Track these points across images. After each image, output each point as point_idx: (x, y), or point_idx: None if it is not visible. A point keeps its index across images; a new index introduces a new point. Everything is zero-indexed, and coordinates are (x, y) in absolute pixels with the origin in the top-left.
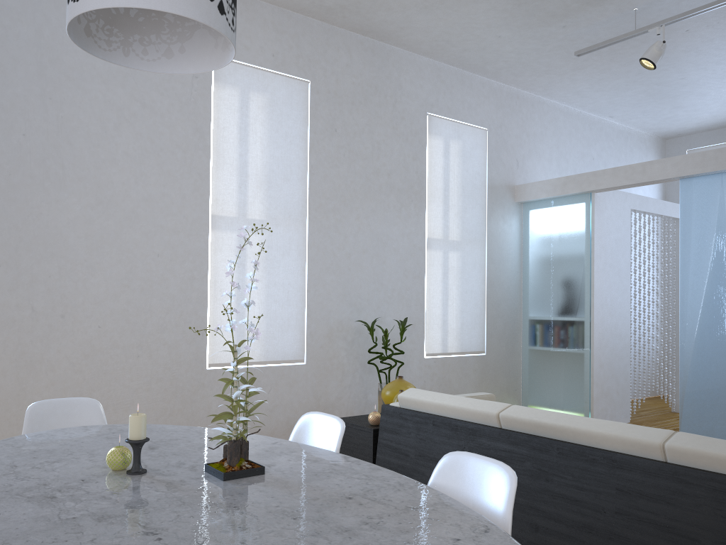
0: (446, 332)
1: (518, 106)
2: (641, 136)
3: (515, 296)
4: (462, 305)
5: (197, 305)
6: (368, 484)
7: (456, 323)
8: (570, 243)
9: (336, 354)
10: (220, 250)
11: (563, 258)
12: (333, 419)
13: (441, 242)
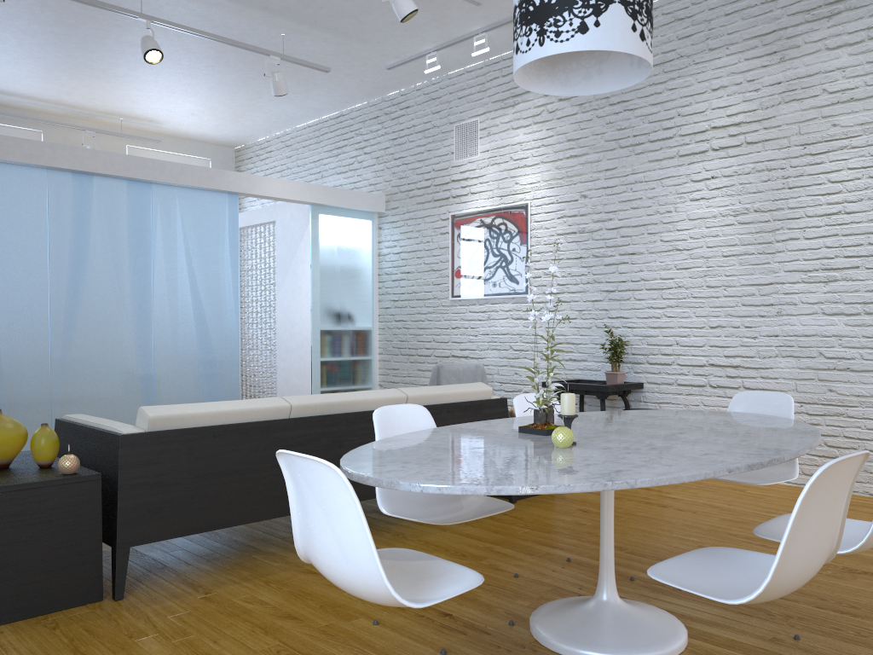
0: None
1: None
2: None
3: None
4: None
5: None
6: None
7: None
8: None
9: None
10: None
11: None
12: (410, 407)
13: None
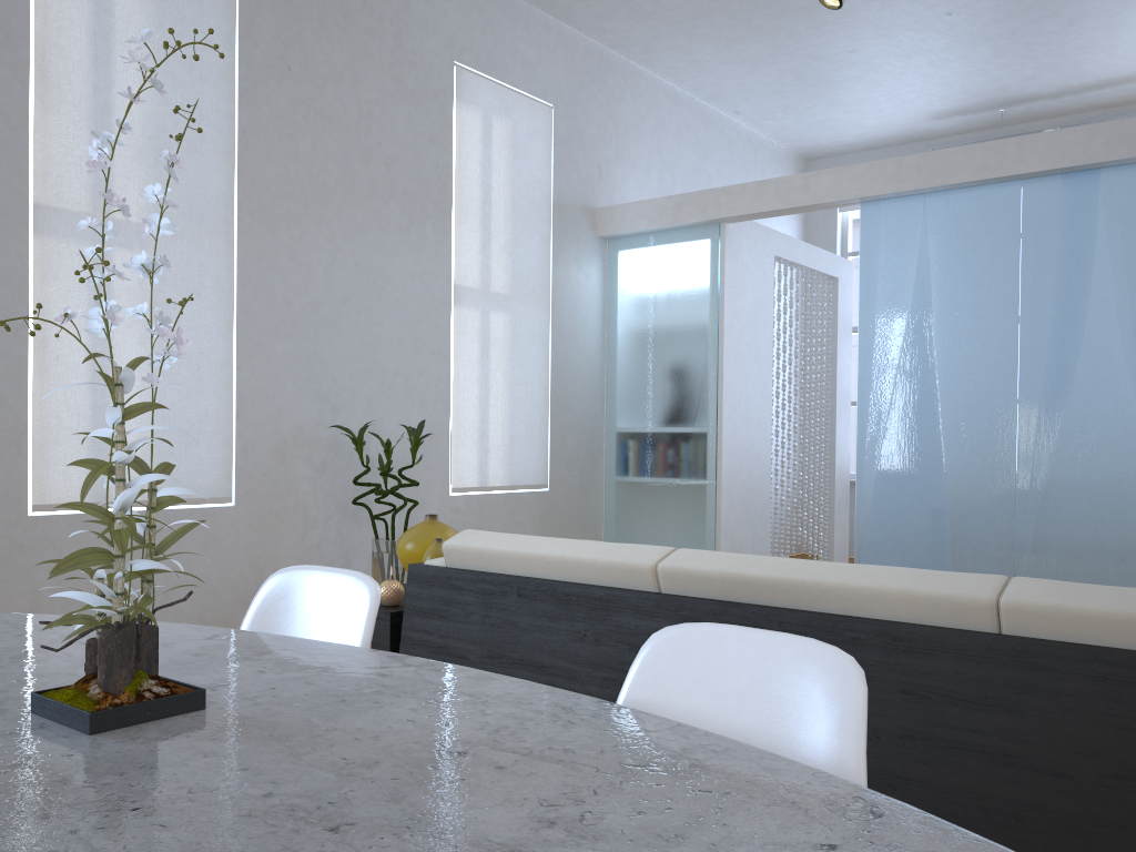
0: (486, 451)
1: (602, 74)
2: (777, 151)
3: (594, 395)
4: (512, 406)
5: (5, 386)
6: (487, 714)
7: (502, 436)
8: (685, 306)
9: (293, 488)
10: (54, 277)
11: (675, 331)
12: (350, 579)
13: (478, 294)
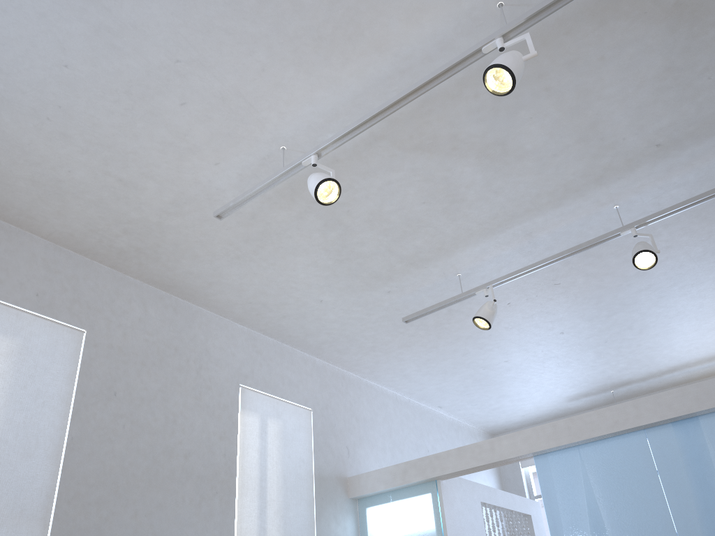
0: None
1: (345, 387)
2: (471, 430)
3: None
4: None
5: None
6: None
7: None
8: None
9: None
10: None
11: None
12: None
13: None
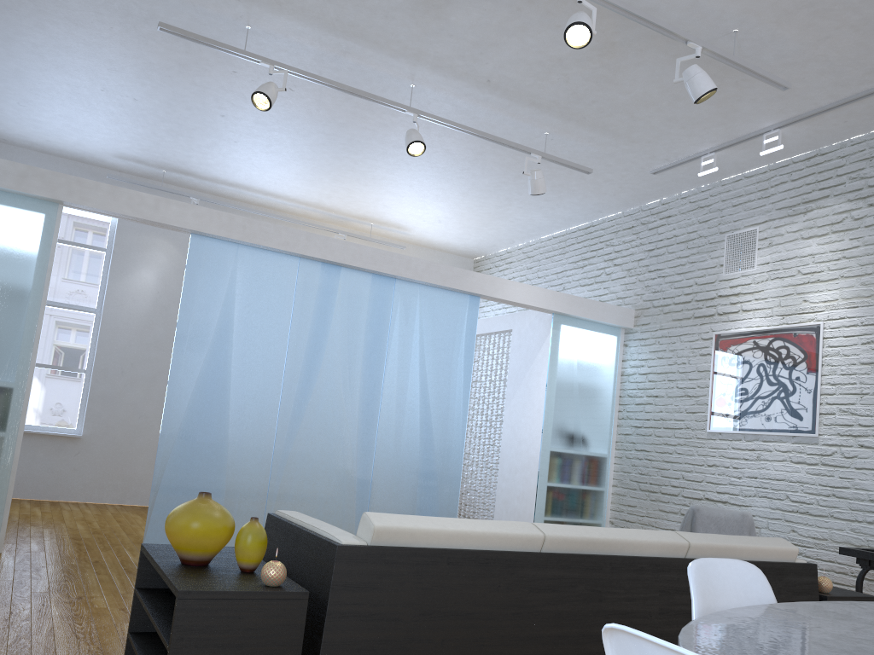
0: None
1: None
2: None
3: None
4: None
5: None
6: None
7: None
8: (8, 266)
9: None
10: None
11: None
12: (737, 564)
13: None
